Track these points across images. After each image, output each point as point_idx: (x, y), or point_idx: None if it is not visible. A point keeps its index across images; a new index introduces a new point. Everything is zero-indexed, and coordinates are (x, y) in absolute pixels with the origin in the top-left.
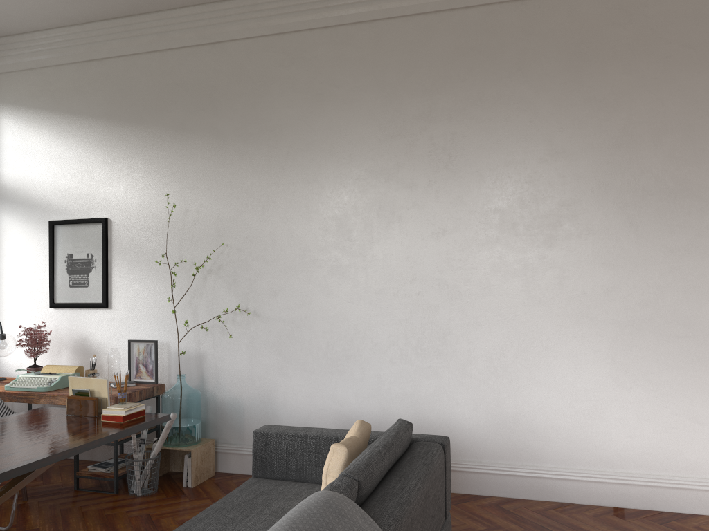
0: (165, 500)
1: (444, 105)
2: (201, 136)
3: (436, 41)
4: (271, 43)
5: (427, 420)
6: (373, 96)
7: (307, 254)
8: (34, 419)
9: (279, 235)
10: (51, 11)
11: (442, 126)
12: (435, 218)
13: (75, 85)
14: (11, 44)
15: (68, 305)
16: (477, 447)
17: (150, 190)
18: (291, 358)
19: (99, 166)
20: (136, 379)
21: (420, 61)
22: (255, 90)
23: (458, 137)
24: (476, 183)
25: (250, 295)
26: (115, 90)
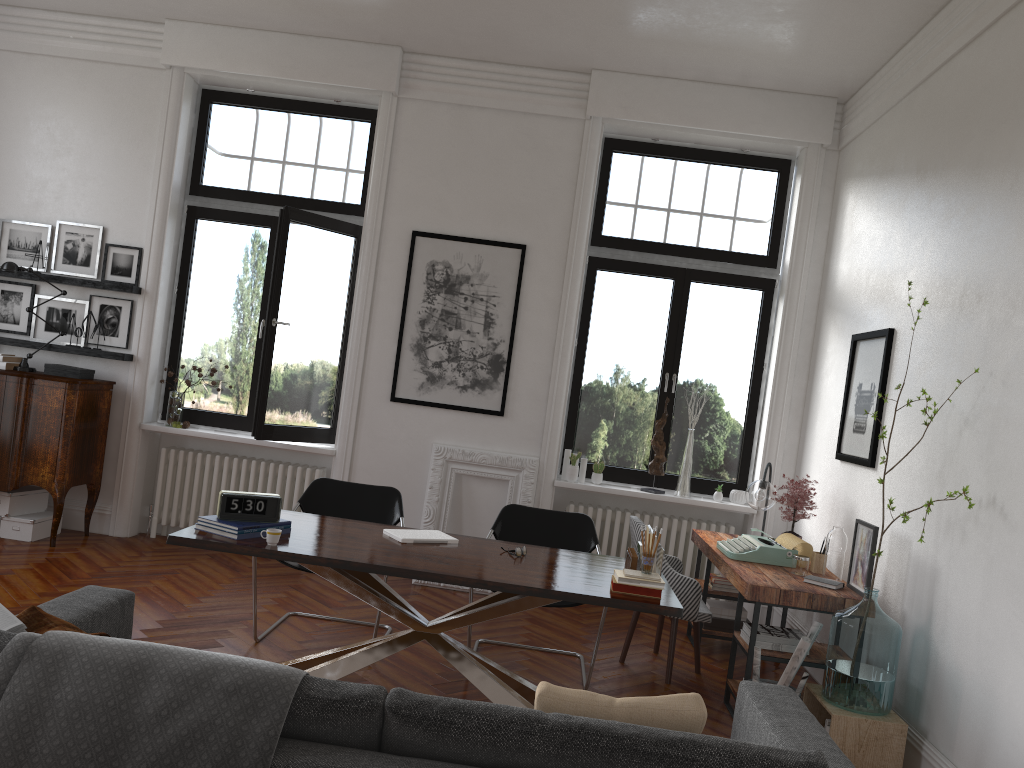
0: None
1: None
2: (994, 173)
3: None
4: None
5: None
6: None
7: None
8: (592, 562)
9: None
10: (863, 32)
11: None
12: None
13: (901, 130)
14: (865, 94)
15: (845, 458)
16: None
17: (933, 279)
18: None
19: (899, 248)
20: (852, 583)
21: None
22: None
23: None
24: None
25: (1001, 474)
26: (929, 123)
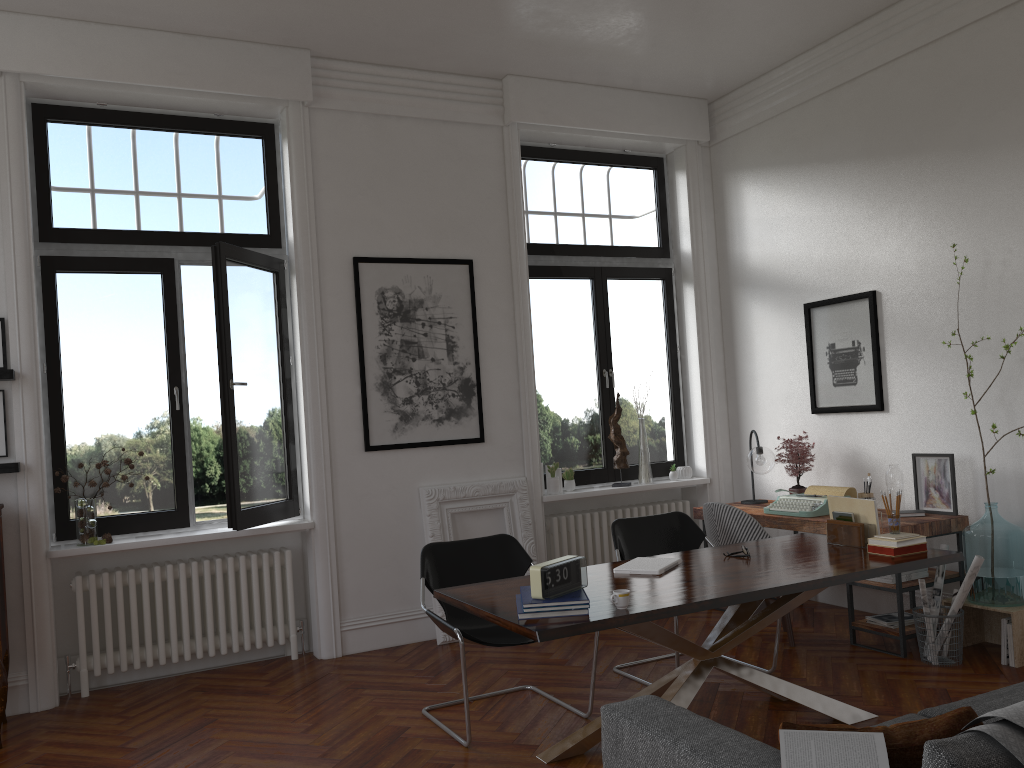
0: (972, 676)
1: None
2: (1001, 149)
3: None
4: None
5: None
6: None
7: None
8: (789, 544)
9: None
10: (787, 39)
11: None
12: None
13: (823, 123)
14: (747, 94)
15: (832, 410)
16: None
17: (930, 243)
18: None
19: (859, 222)
20: (926, 507)
21: None
22: None
23: None
24: None
25: None
26: (873, 115)
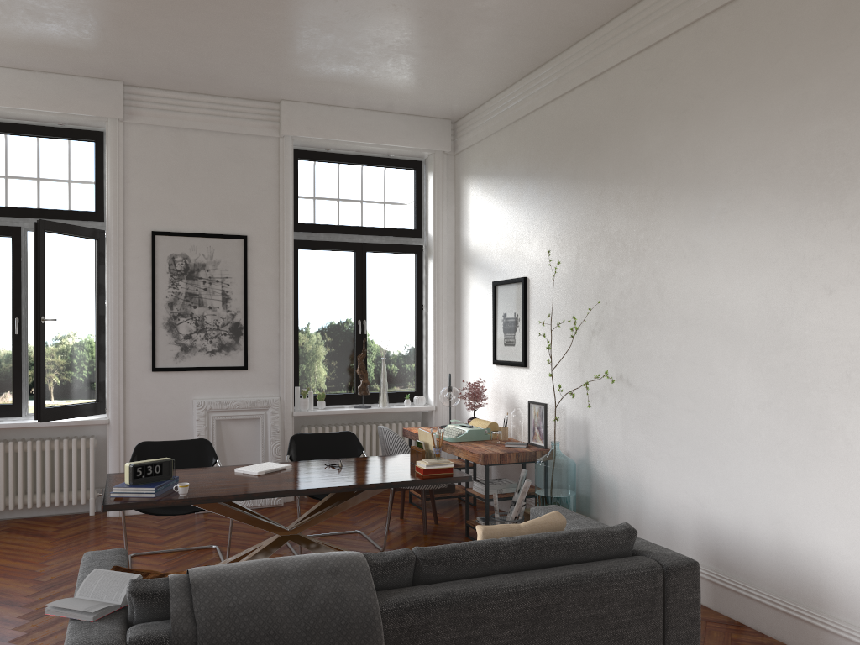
0: None
1: (818, 93)
2: (587, 182)
3: (809, 1)
4: (642, 61)
5: (792, 547)
6: (737, 100)
7: (672, 312)
8: (385, 461)
9: (647, 290)
10: (479, 84)
11: (815, 125)
12: (805, 260)
13: (508, 147)
14: (473, 119)
15: (502, 363)
16: (855, 604)
17: (553, 246)
18: (657, 438)
19: (521, 225)
20: (533, 441)
21: (790, 36)
22: (629, 120)
23: (836, 136)
24: (858, 203)
25: (623, 360)
26: (531, 146)
